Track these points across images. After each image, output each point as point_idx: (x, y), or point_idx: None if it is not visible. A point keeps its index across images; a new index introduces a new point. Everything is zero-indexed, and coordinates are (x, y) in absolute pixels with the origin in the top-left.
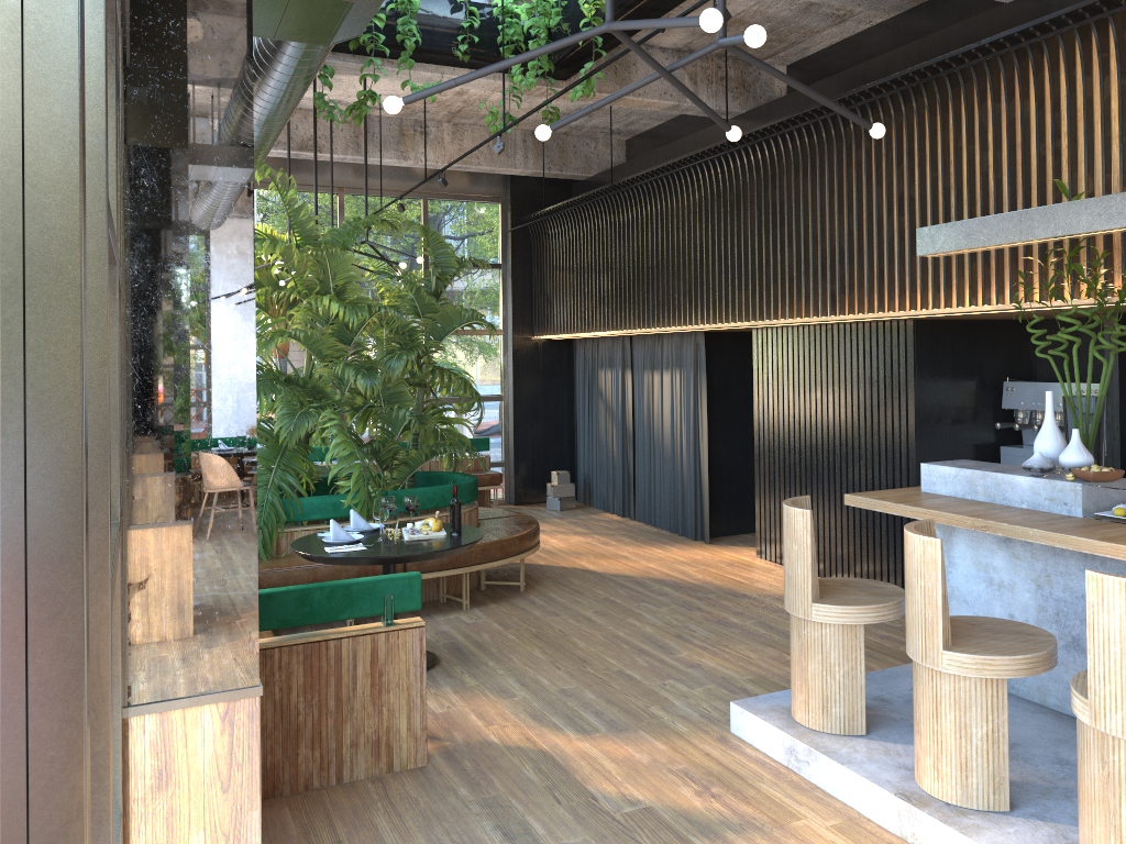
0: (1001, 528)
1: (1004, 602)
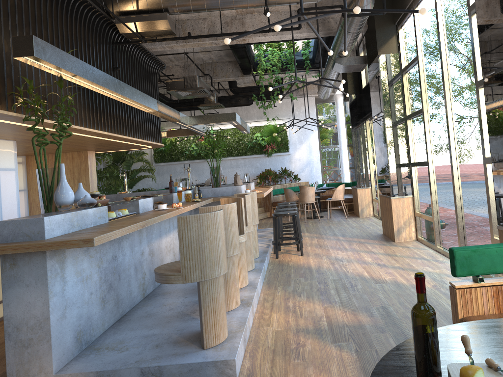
0: (149, 221)
1: (88, 288)
